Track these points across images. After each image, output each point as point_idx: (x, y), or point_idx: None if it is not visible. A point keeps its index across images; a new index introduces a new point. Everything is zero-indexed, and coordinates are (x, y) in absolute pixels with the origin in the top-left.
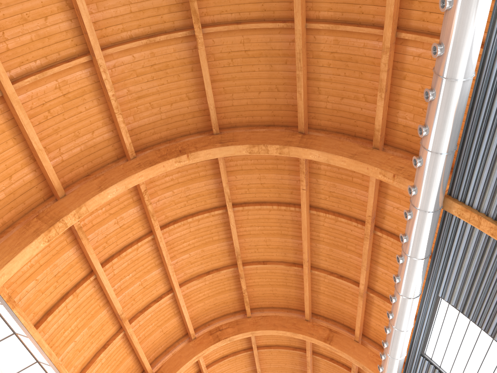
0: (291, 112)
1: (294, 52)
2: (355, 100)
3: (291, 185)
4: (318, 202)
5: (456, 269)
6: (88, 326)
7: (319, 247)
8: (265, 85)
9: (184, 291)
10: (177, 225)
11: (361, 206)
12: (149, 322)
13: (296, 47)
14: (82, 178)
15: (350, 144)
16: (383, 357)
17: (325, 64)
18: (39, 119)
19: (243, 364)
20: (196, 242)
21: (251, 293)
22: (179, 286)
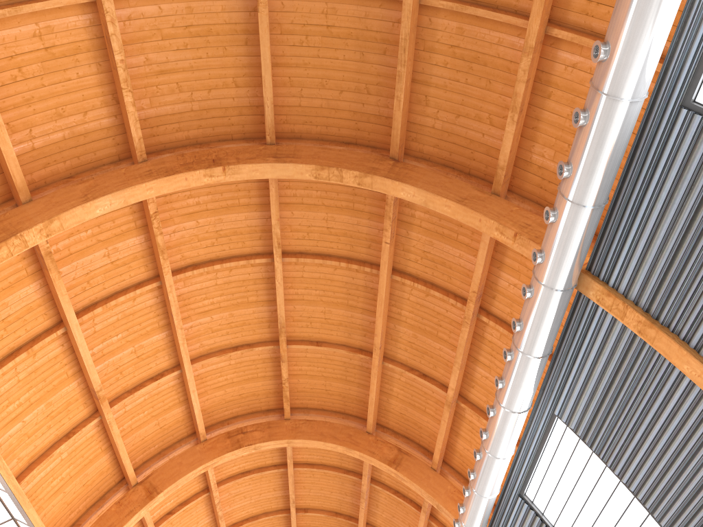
0: (384, 127)
1: (398, 39)
2: (475, 121)
3: (371, 235)
4: (405, 265)
5: (583, 378)
6: (46, 402)
7: (399, 330)
8: (351, 82)
9: (197, 370)
10: (198, 272)
11: (465, 277)
12: (140, 409)
13: (401, 30)
14: (61, 179)
15: (461, 184)
16: (467, 493)
17: (440, 63)
18: (3, 78)
19: (272, 486)
20: (223, 301)
21: (294, 385)
22: (190, 362)
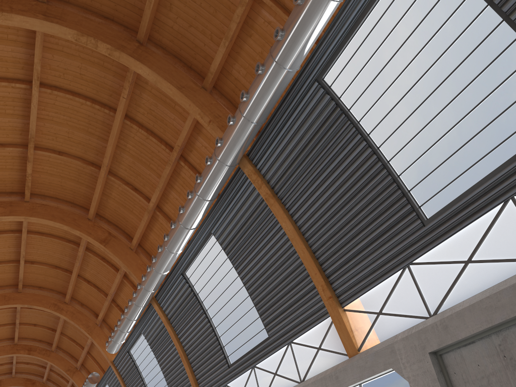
0: (136, 15)
1: None
2: (201, 34)
3: (113, 88)
4: (135, 114)
5: (231, 216)
6: None
7: (123, 156)
8: None
9: None
10: None
11: (175, 134)
12: None
13: None
14: None
15: (183, 75)
16: (149, 269)
17: None
18: None
19: (7, 244)
20: None
21: (36, 178)
22: None
